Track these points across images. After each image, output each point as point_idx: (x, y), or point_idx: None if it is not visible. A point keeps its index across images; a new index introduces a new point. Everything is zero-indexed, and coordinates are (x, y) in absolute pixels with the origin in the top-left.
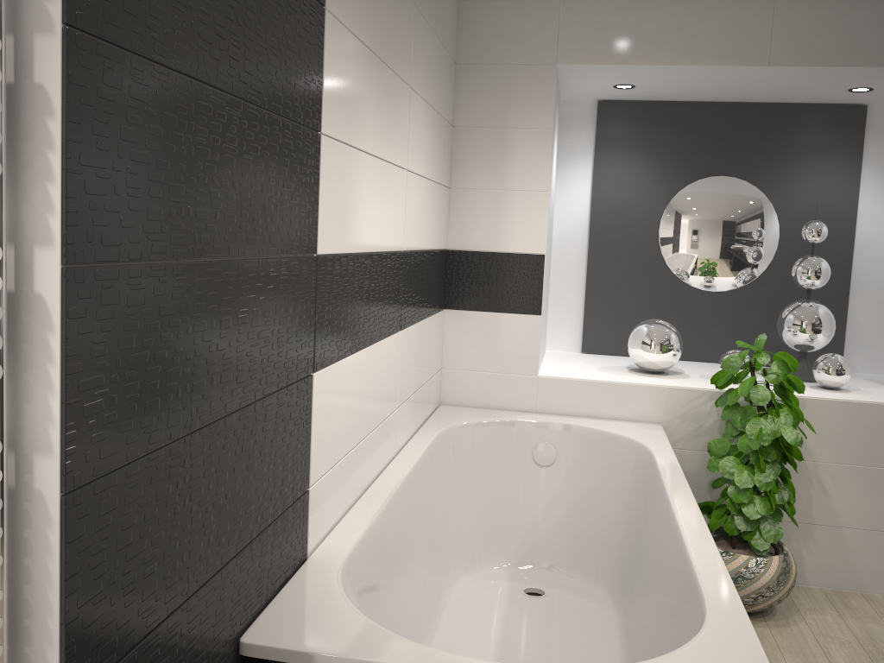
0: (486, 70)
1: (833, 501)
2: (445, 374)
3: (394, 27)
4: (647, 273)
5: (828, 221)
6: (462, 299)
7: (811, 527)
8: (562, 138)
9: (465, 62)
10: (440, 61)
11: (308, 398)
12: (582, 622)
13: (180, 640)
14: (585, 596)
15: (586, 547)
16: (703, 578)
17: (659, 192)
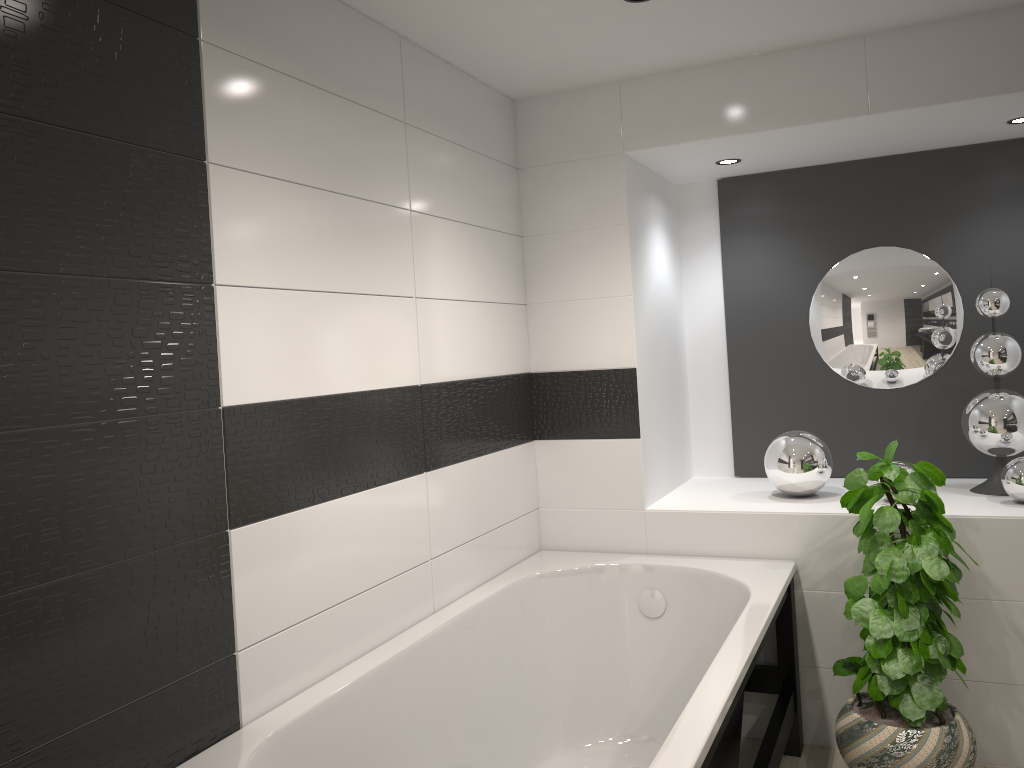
0: (550, 171)
1: None
2: (543, 514)
3: (363, 155)
4: (802, 374)
5: None
6: (552, 428)
7: (1012, 688)
8: (682, 228)
9: (527, 166)
10: (478, 172)
11: (222, 556)
12: None
13: None
14: None
15: None
16: (662, 753)
17: (803, 276)
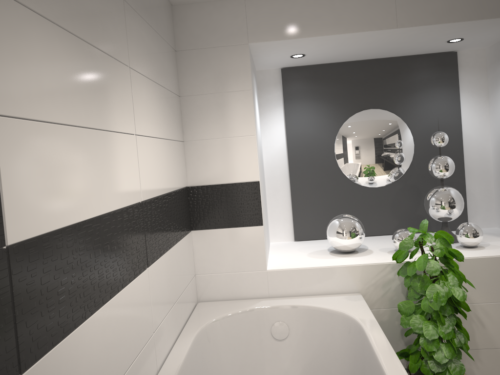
0: (198, 53)
1: (489, 330)
2: (199, 278)
3: (101, 15)
4: (331, 180)
5: (444, 130)
6: (203, 222)
7: (477, 351)
8: (260, 96)
9: (182, 49)
10: (160, 48)
11: None
12: None
13: None
14: None
15: None
16: None
17: (330, 125)
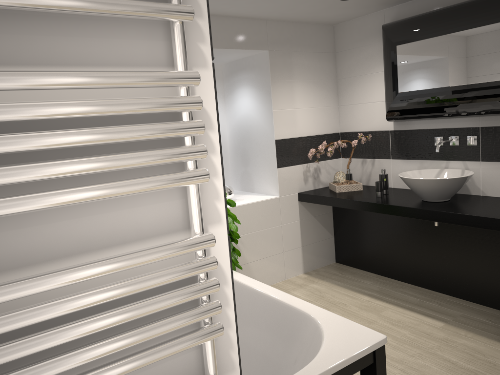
0: None
1: (243, 252)
2: None
3: None
4: None
5: None
6: None
7: (237, 267)
8: None
9: None
10: None
11: None
12: None
13: None
14: None
15: None
16: (289, 302)
17: None
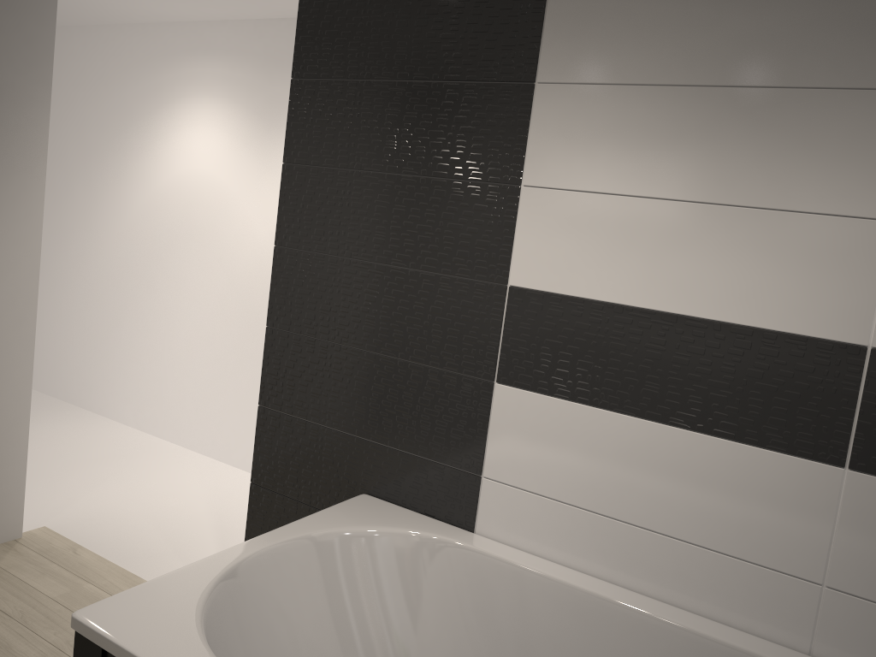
0: None
1: None
2: None
3: (799, 28)
4: None
5: None
6: None
7: None
8: None
9: None
10: None
11: (483, 398)
12: None
13: (319, 442)
14: None
15: None
16: None
17: None
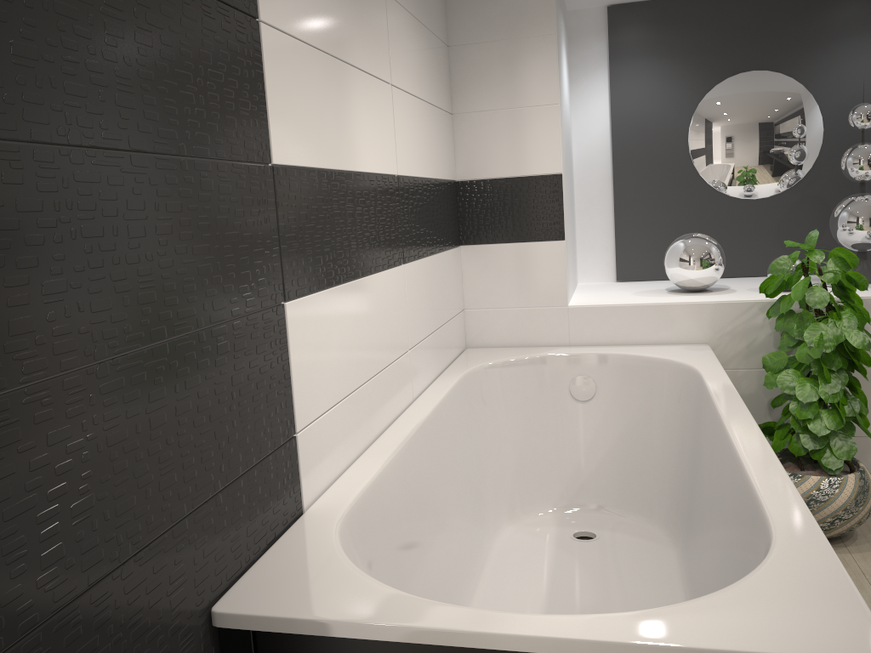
0: None
1: None
2: (469, 315)
3: None
4: (680, 187)
5: None
6: (478, 233)
7: None
8: (572, 53)
9: None
10: None
11: (281, 330)
12: (638, 564)
13: (116, 614)
14: (641, 535)
15: (638, 484)
16: (765, 498)
17: (684, 98)
